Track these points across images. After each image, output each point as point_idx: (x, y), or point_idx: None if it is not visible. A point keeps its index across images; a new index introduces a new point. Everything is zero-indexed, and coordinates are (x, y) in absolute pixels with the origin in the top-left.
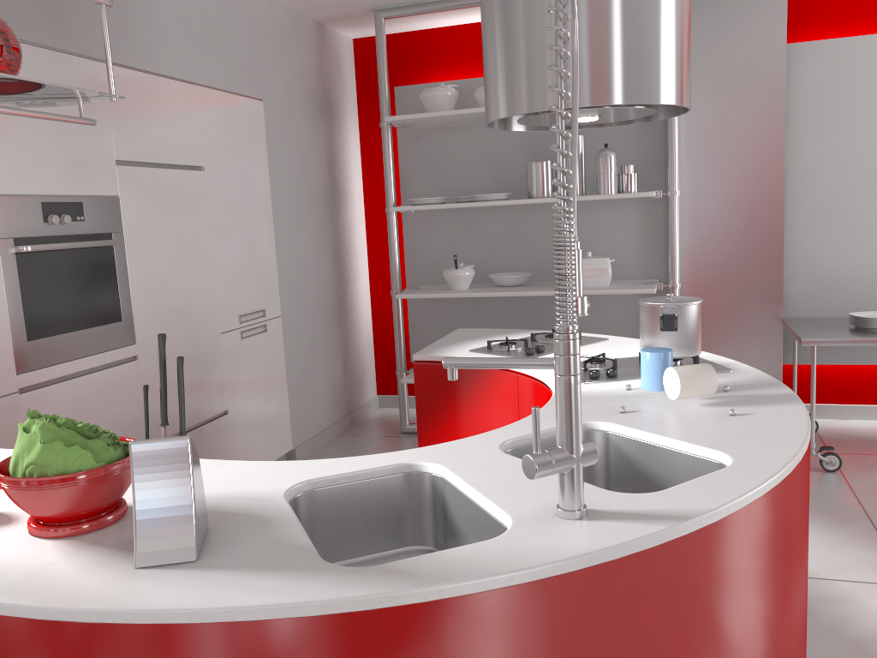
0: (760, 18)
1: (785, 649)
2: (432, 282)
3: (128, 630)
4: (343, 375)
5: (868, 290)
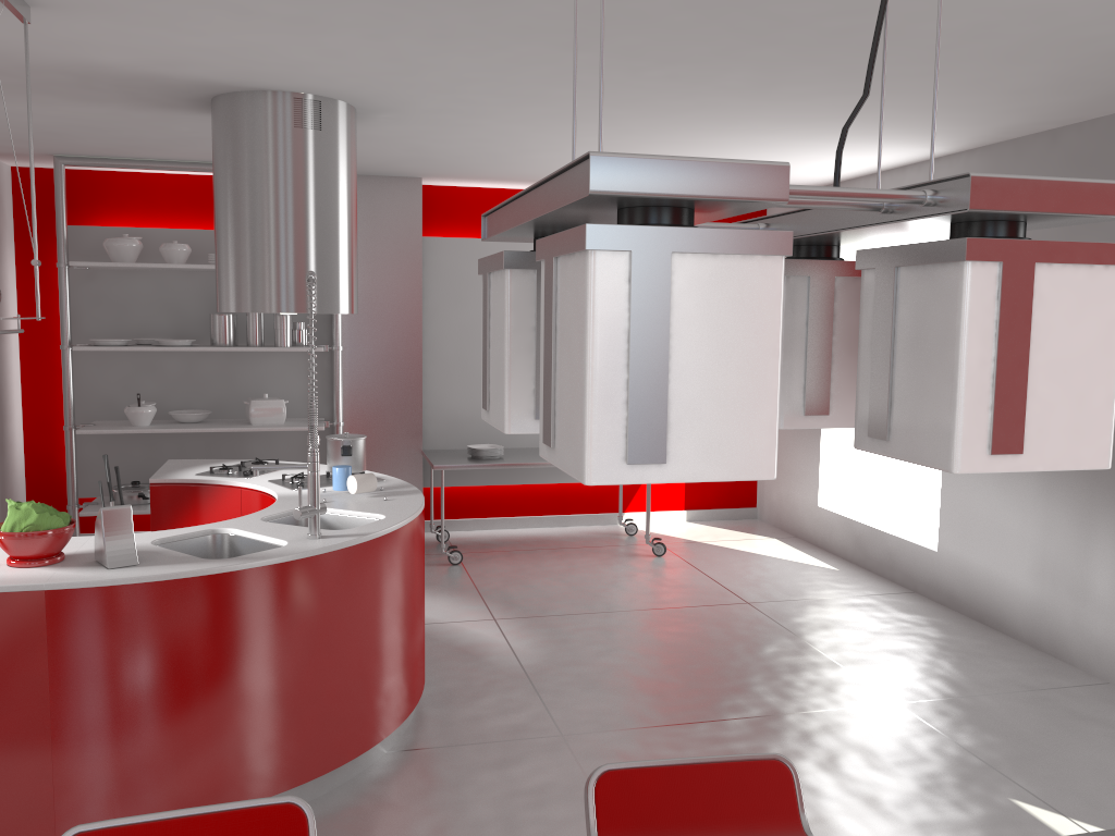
0: (403, 215)
1: (411, 609)
2: (104, 417)
3: (127, 587)
4: (1, 513)
5: (482, 428)
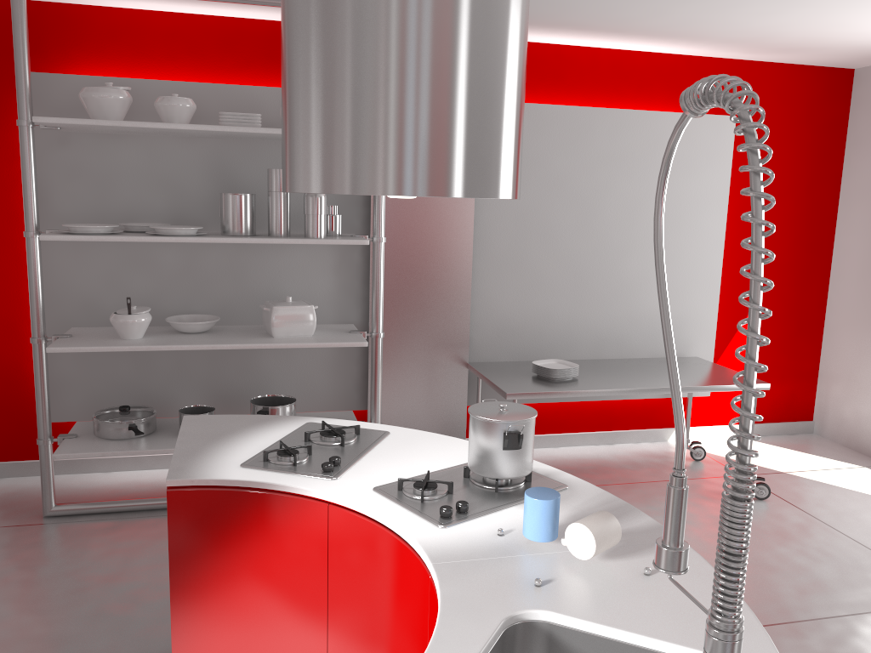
0: None
1: None
2: (83, 322)
3: None
4: None
5: (535, 335)
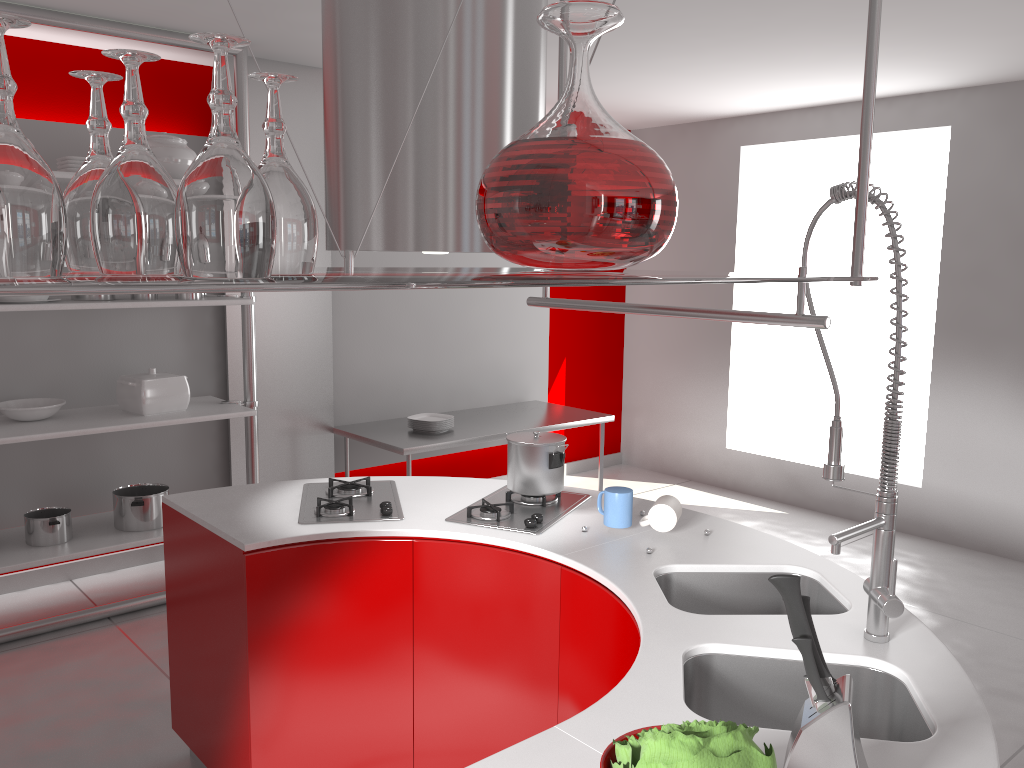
0: (307, 118)
1: None
2: None
3: None
4: None
5: (394, 392)
